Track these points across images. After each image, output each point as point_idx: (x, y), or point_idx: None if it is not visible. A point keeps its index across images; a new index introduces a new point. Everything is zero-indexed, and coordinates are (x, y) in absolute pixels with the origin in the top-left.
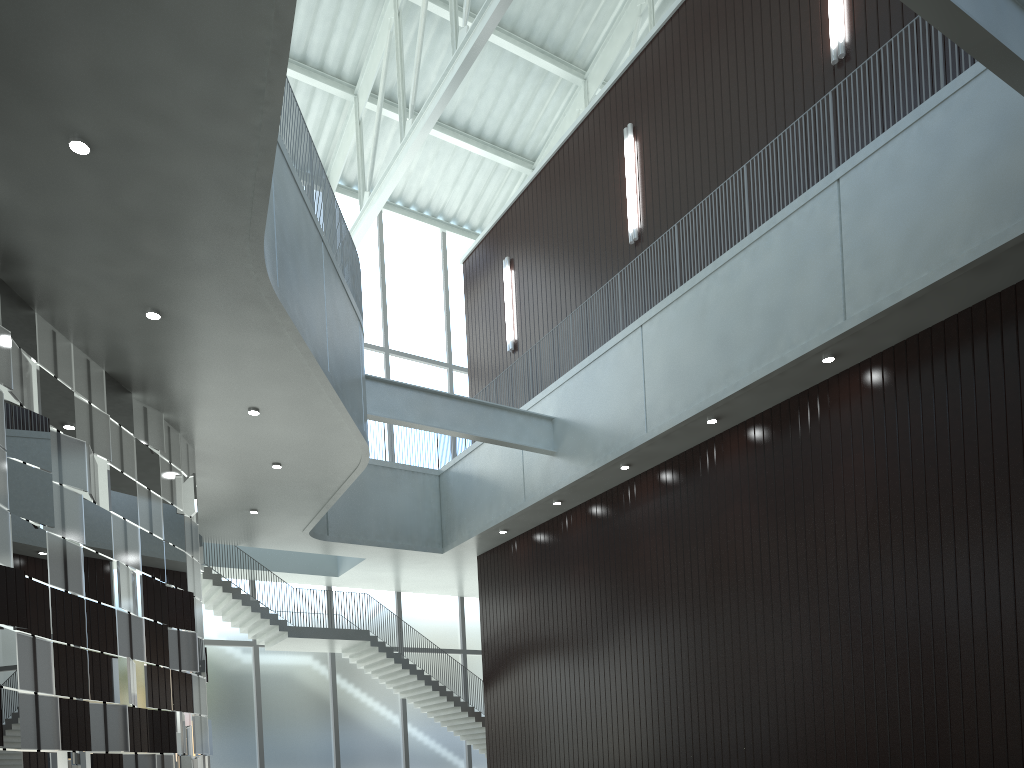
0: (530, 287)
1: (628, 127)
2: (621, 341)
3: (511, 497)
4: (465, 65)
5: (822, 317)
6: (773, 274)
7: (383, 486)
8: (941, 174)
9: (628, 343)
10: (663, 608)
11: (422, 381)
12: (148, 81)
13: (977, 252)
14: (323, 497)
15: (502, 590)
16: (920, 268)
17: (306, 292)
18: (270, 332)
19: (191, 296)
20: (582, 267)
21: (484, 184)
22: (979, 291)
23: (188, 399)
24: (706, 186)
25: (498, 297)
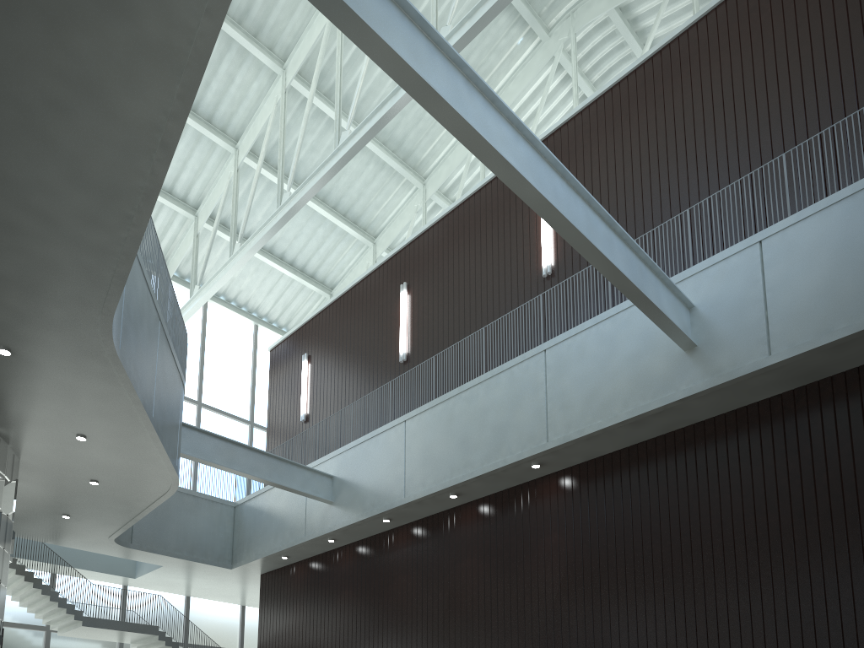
0: (322, 378)
1: (404, 284)
2: (389, 429)
3: (294, 531)
4: (286, 217)
5: (532, 437)
6: (500, 402)
7: (185, 509)
8: (609, 360)
9: (394, 431)
10: (410, 630)
11: (227, 431)
12: (37, 190)
13: (631, 413)
14: (132, 512)
15: (280, 604)
16: (596, 417)
17: (142, 355)
18: (107, 380)
19: (42, 343)
20: (363, 371)
21: (292, 297)
22: (633, 438)
23: (22, 419)
24: (456, 334)
25: (296, 380)
